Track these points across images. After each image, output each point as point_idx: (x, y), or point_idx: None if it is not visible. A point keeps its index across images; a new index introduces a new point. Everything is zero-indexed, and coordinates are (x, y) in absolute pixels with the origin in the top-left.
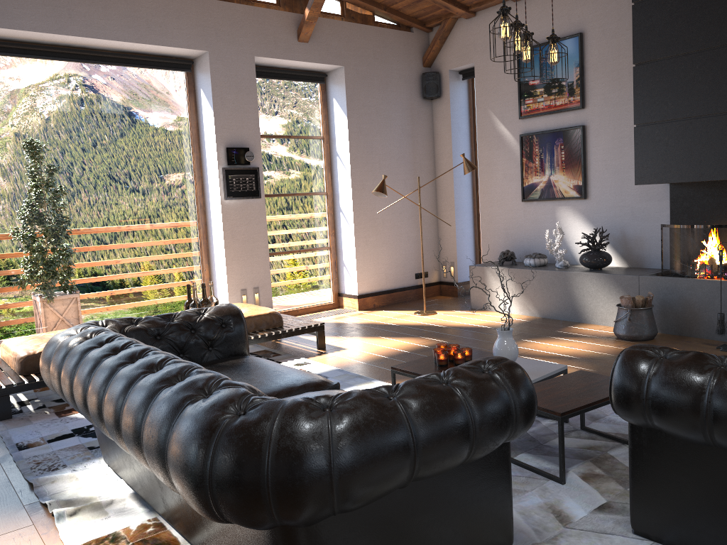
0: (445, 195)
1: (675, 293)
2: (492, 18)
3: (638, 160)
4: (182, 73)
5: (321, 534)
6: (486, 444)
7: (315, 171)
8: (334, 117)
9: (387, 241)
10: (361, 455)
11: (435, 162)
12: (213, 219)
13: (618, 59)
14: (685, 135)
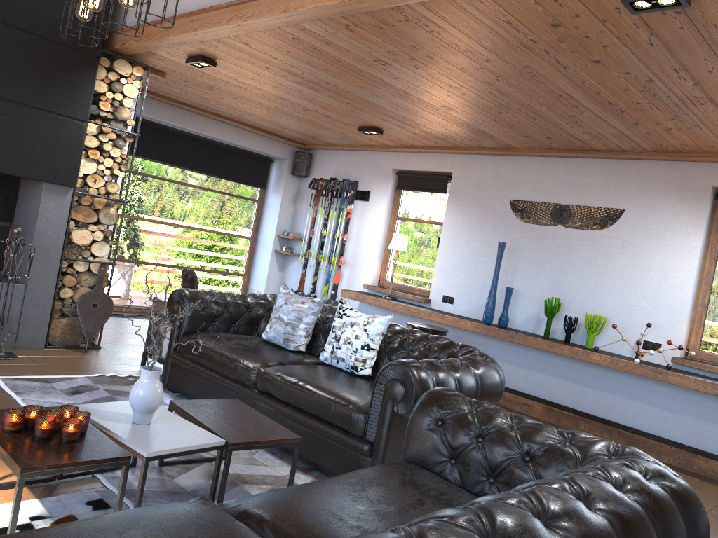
0: None
1: None
2: None
3: None
4: None
5: None
6: None
7: None
8: None
9: None
10: None
11: None
12: None
13: None
14: None
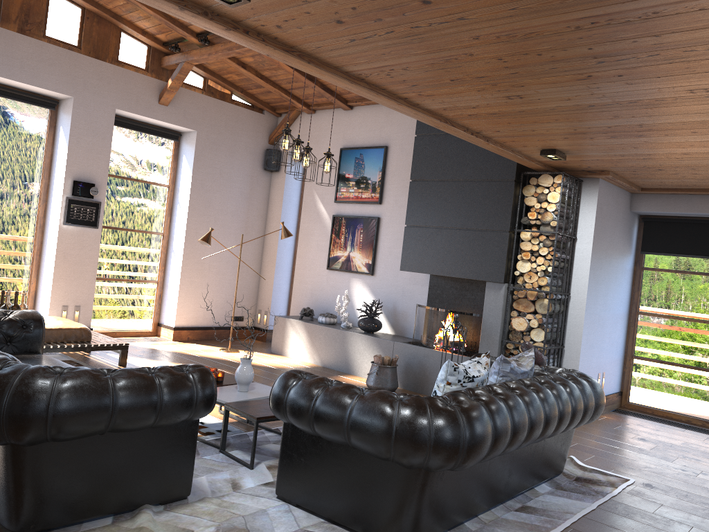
0: (270, 253)
1: (416, 358)
2: (327, 118)
3: (404, 251)
4: (46, 109)
5: (38, 456)
6: (169, 415)
7: (156, 213)
8: (181, 171)
9: (211, 284)
10: (71, 403)
11: (266, 224)
12: (49, 239)
13: (408, 172)
14: (436, 239)
